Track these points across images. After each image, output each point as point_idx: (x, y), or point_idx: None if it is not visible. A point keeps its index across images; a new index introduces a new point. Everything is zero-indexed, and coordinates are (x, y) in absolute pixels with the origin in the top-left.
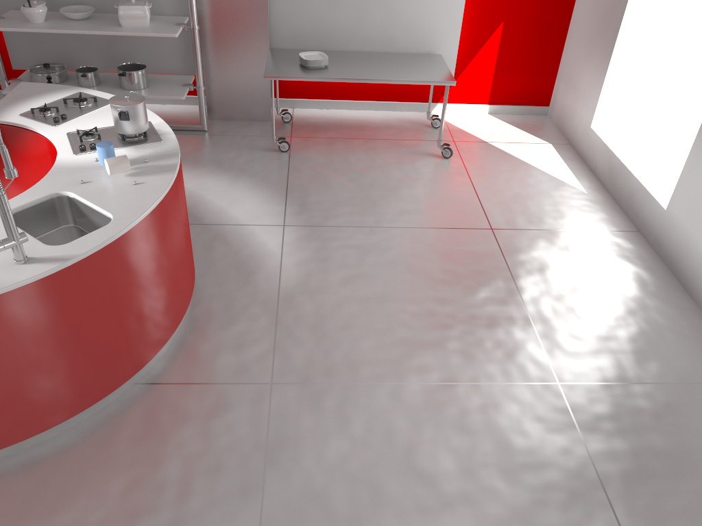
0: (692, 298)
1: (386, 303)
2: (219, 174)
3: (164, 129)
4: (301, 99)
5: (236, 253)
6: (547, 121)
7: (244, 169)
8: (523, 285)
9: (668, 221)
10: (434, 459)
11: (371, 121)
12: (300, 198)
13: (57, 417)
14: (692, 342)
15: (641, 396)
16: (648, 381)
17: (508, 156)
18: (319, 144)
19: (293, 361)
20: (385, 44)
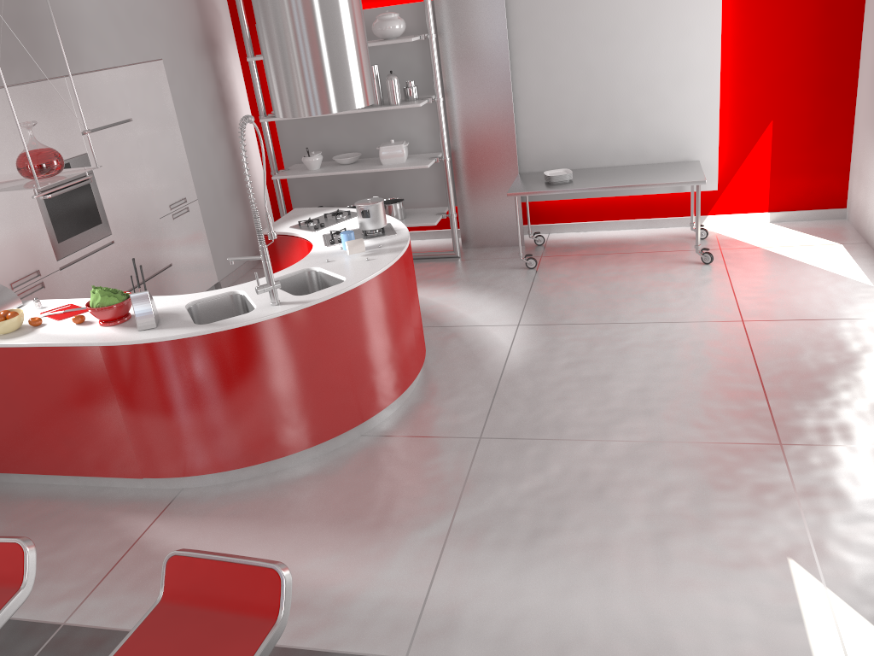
0: None
1: (607, 381)
2: (464, 289)
3: (400, 227)
4: (556, 224)
5: (468, 347)
6: (843, 224)
7: (489, 284)
8: (765, 366)
9: None
10: (624, 496)
11: (630, 238)
12: (539, 303)
13: (295, 445)
14: None
15: None
16: None
17: (782, 258)
18: (569, 260)
19: (503, 422)
20: (637, 157)
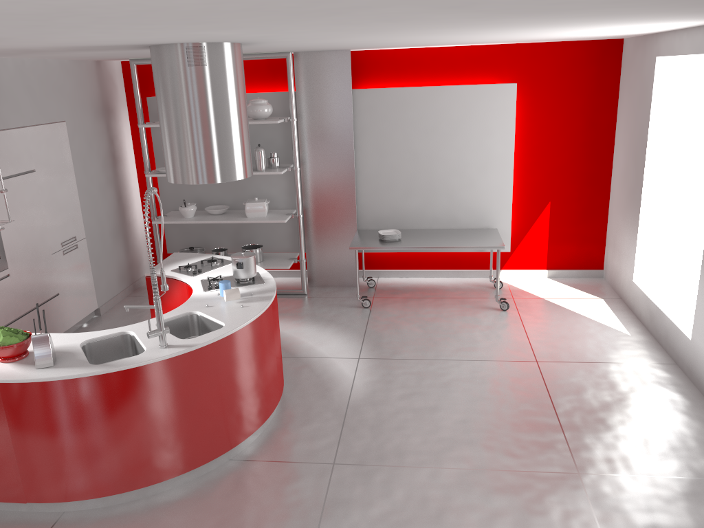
0: None
1: (435, 412)
2: (311, 324)
3: (267, 276)
4: (384, 270)
5: (318, 376)
6: (602, 282)
7: (332, 320)
8: (558, 402)
9: (694, 349)
10: (459, 521)
11: (443, 285)
12: (375, 339)
13: (172, 471)
14: None
15: (655, 485)
16: (664, 475)
17: (560, 308)
18: (396, 302)
19: (352, 449)
20: (450, 223)
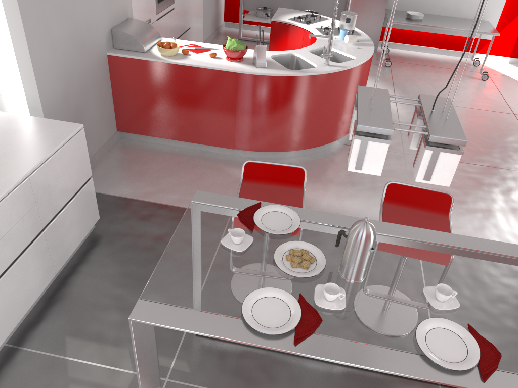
0: None
1: None
2: None
3: (359, 31)
4: (393, 43)
5: None
6: None
7: None
8: None
9: None
10: (489, 190)
11: (435, 59)
12: (401, 87)
13: (315, 143)
14: None
15: None
16: None
17: None
18: (406, 65)
19: None
20: (454, 12)
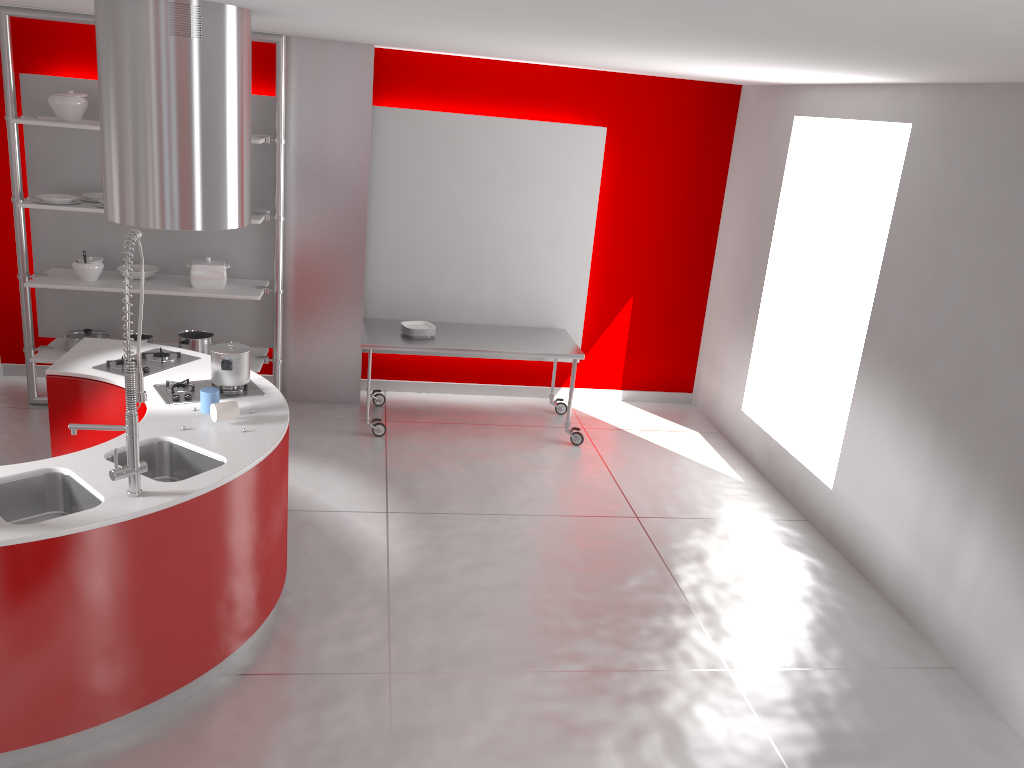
0: (873, 585)
1: (519, 591)
2: (300, 459)
3: (264, 383)
4: (395, 380)
5: (332, 540)
6: (692, 409)
7: (331, 453)
8: (679, 573)
9: (836, 502)
10: (592, 746)
11: (482, 406)
12: (404, 484)
13: (137, 698)
14: (876, 629)
15: (823, 681)
16: (830, 667)
17: (649, 444)
18: (421, 428)
19: (413, 650)
20: (500, 317)
